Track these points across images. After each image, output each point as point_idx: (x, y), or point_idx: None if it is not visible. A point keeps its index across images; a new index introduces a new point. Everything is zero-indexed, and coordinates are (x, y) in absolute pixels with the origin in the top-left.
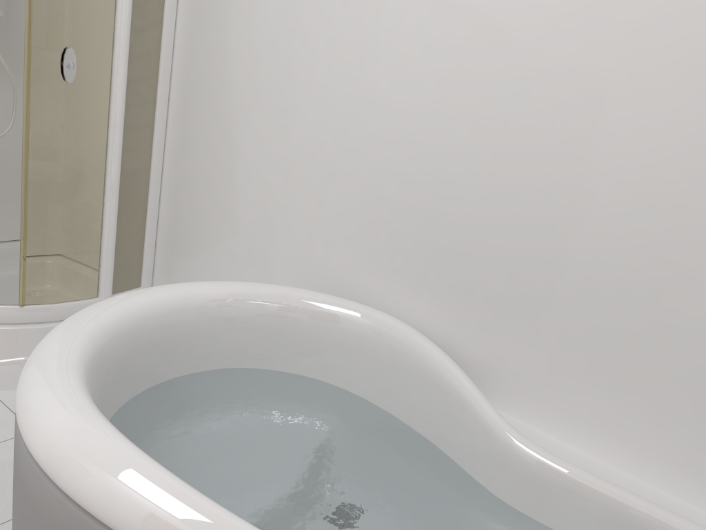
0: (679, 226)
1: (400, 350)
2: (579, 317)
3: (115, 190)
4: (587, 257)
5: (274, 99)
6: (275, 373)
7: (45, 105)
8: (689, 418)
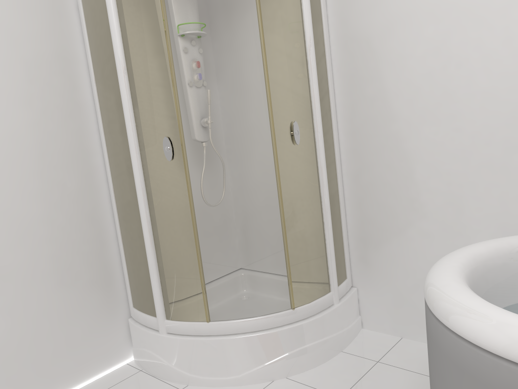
0: None
1: None
2: None
3: (329, 211)
4: None
5: (439, 113)
6: None
7: (286, 164)
8: None
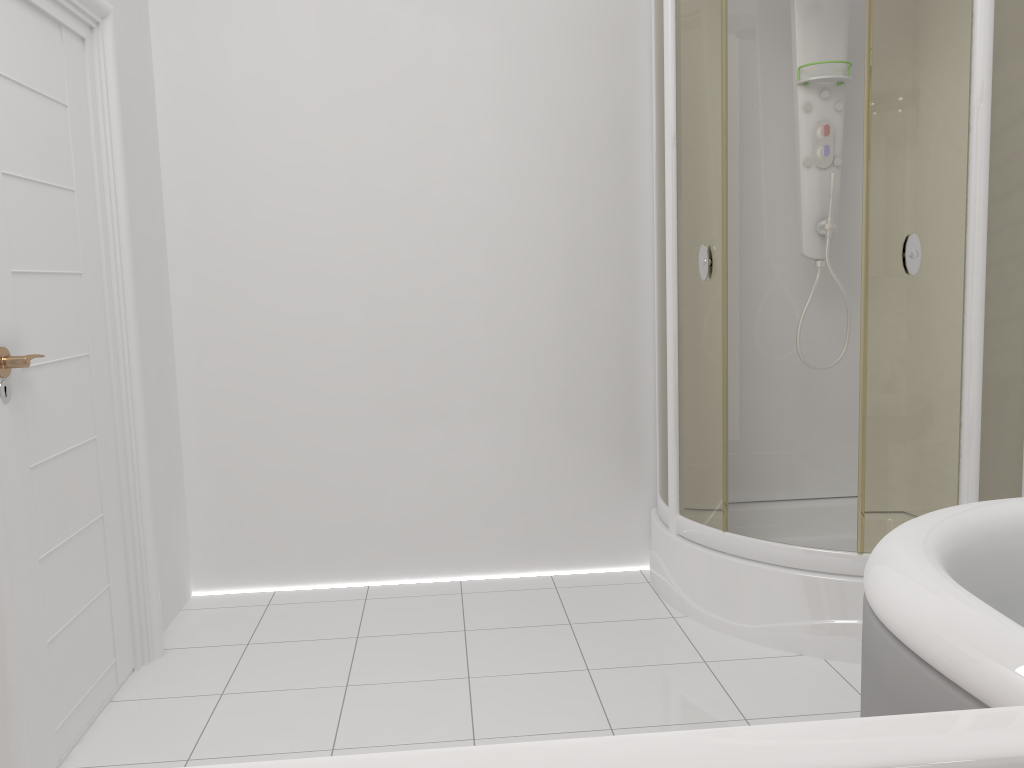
0: None
1: None
2: None
3: (975, 405)
4: None
5: None
6: None
7: (884, 306)
8: None
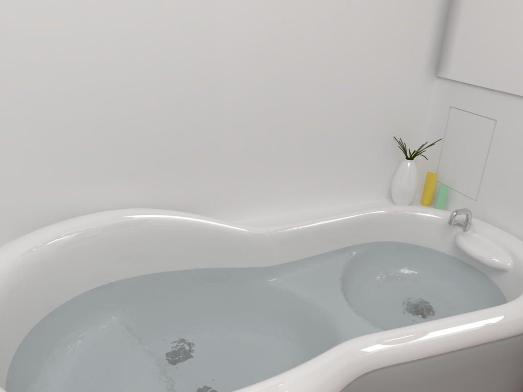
0: (275, 71)
1: (148, 228)
2: (238, 146)
3: None
4: (232, 108)
5: None
6: (59, 309)
7: None
8: (303, 170)
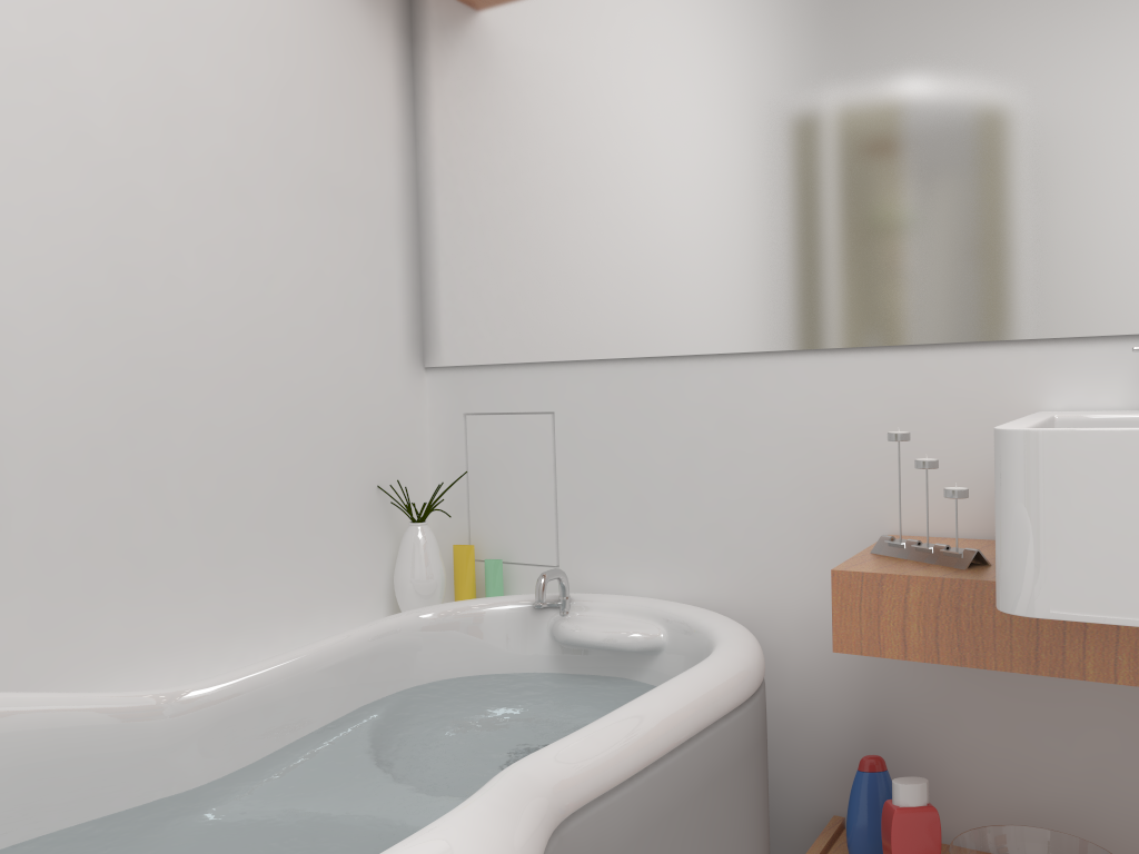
0: (129, 345)
1: None
2: (57, 520)
3: None
4: (36, 427)
5: None
6: None
7: None
8: (214, 571)
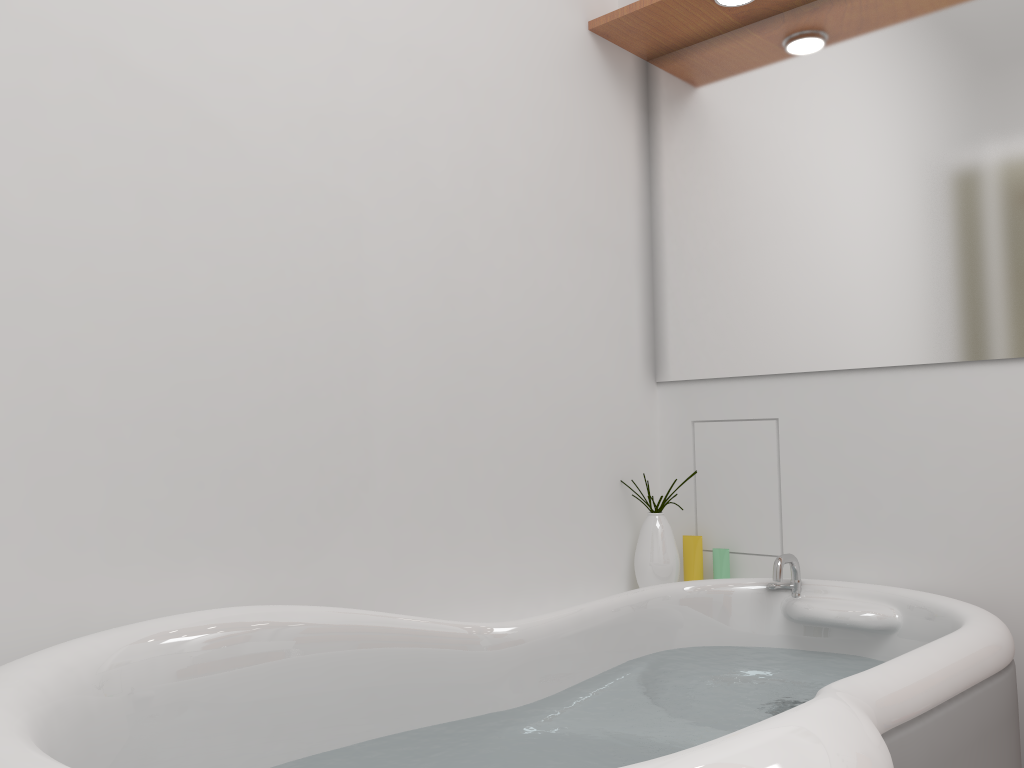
0: (451, 351)
1: (277, 643)
2: (401, 486)
3: None
4: (390, 411)
5: None
6: None
7: None
8: (503, 539)
